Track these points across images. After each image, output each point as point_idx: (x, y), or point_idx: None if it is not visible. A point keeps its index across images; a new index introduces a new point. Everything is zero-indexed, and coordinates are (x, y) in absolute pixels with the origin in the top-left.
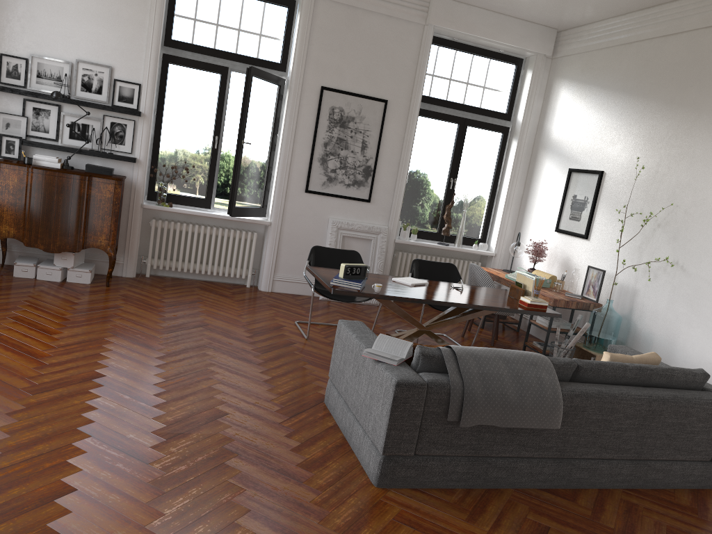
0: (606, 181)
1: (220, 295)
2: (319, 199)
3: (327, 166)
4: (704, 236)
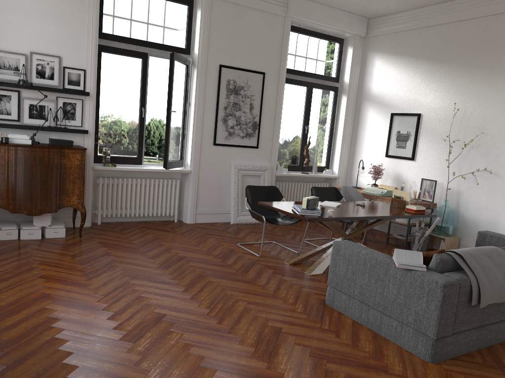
0: (424, 120)
1: (165, 231)
2: (223, 149)
3: (227, 124)
4: None
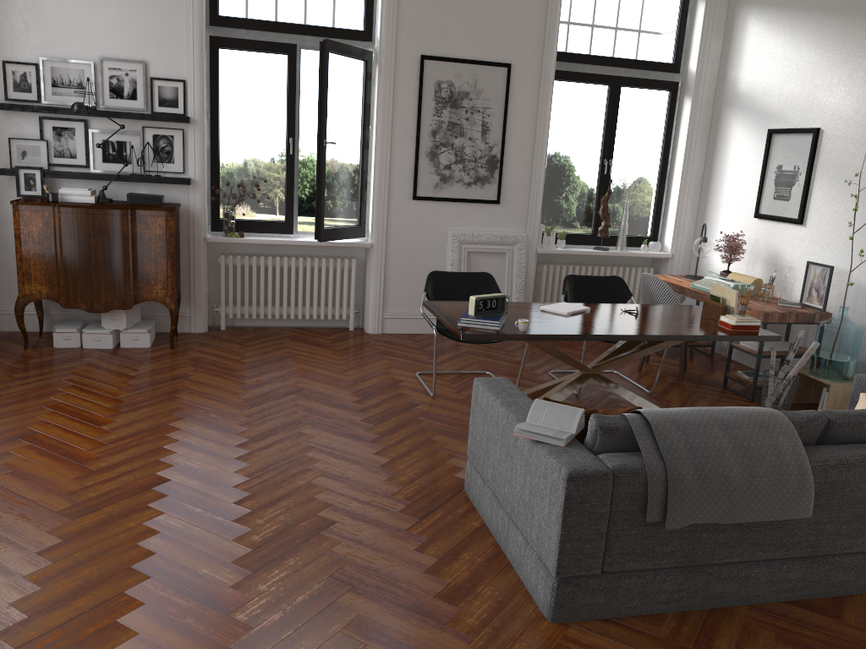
0: (825, 142)
1: (316, 345)
2: (432, 207)
3: (438, 162)
4: None
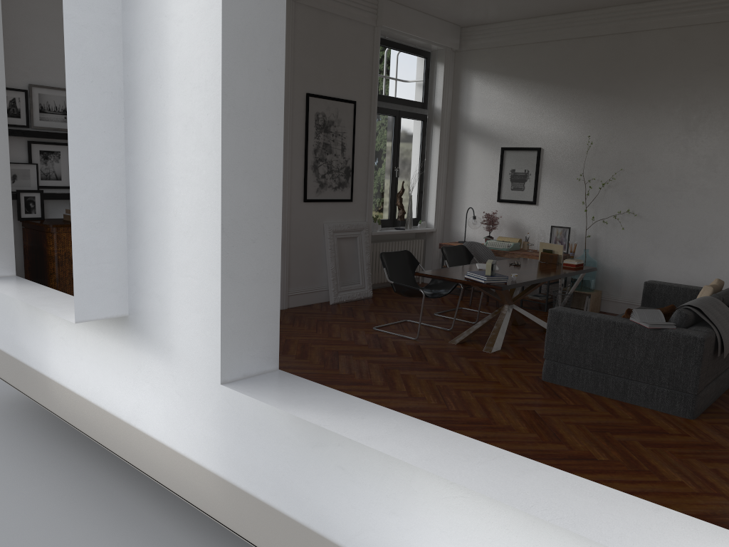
0: (546, 156)
1: None
2: (315, 207)
3: (318, 172)
4: (653, 190)
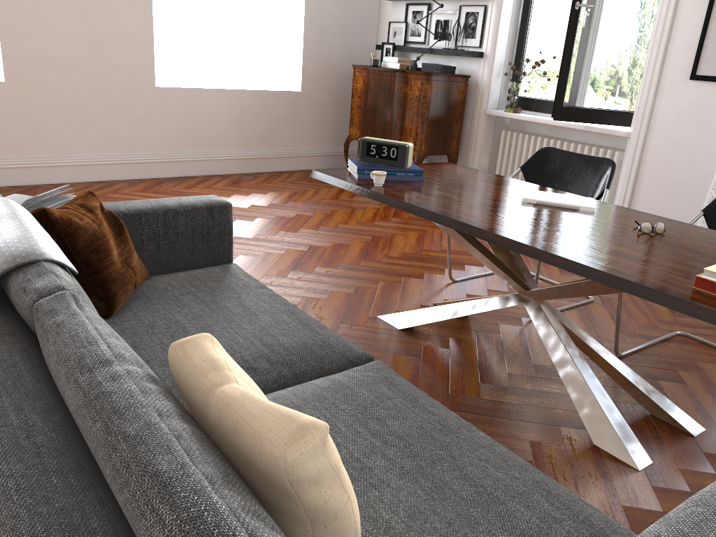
0: None
1: None
2: None
3: None
4: None
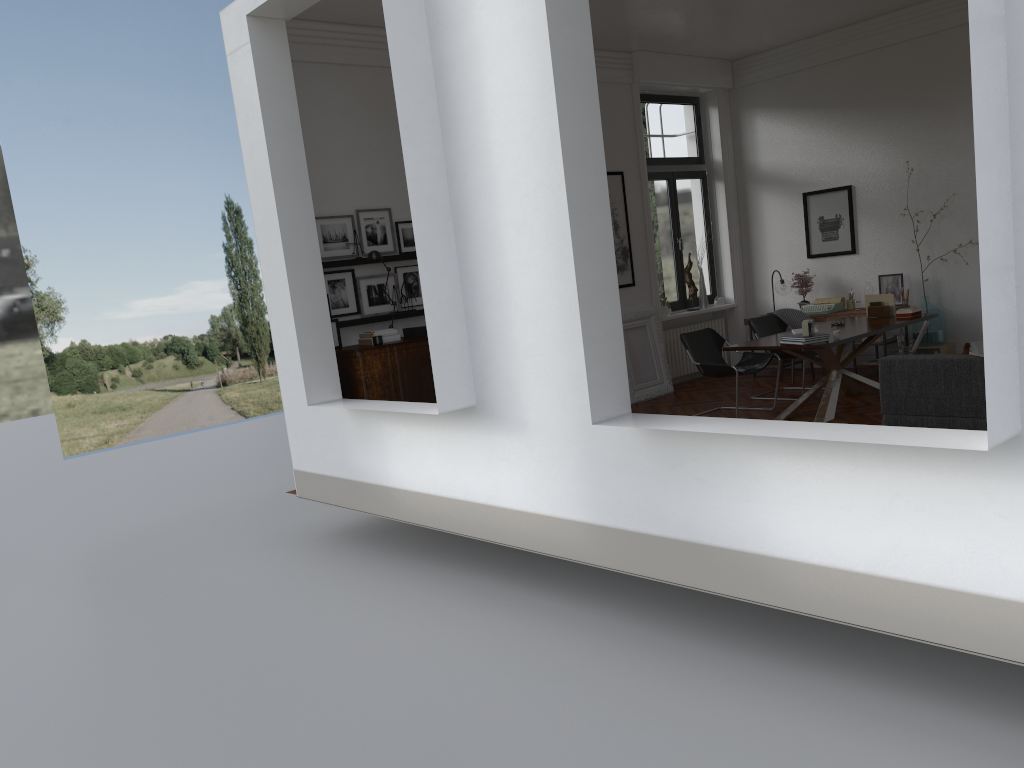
0: (859, 194)
1: None
2: None
3: None
4: None
